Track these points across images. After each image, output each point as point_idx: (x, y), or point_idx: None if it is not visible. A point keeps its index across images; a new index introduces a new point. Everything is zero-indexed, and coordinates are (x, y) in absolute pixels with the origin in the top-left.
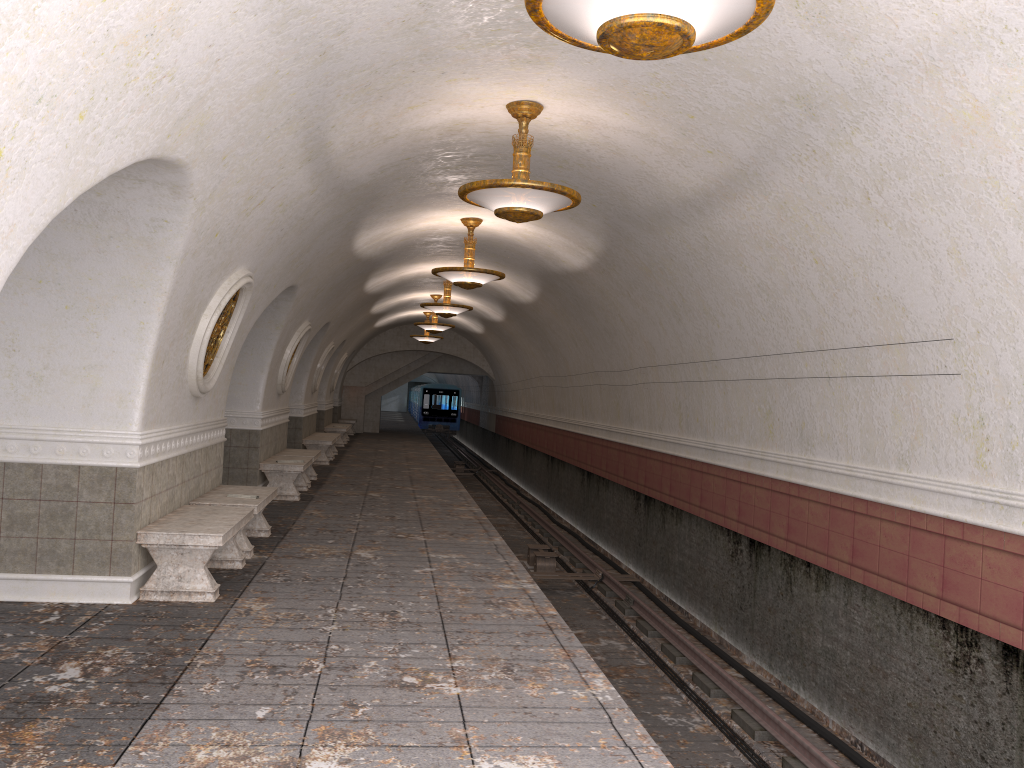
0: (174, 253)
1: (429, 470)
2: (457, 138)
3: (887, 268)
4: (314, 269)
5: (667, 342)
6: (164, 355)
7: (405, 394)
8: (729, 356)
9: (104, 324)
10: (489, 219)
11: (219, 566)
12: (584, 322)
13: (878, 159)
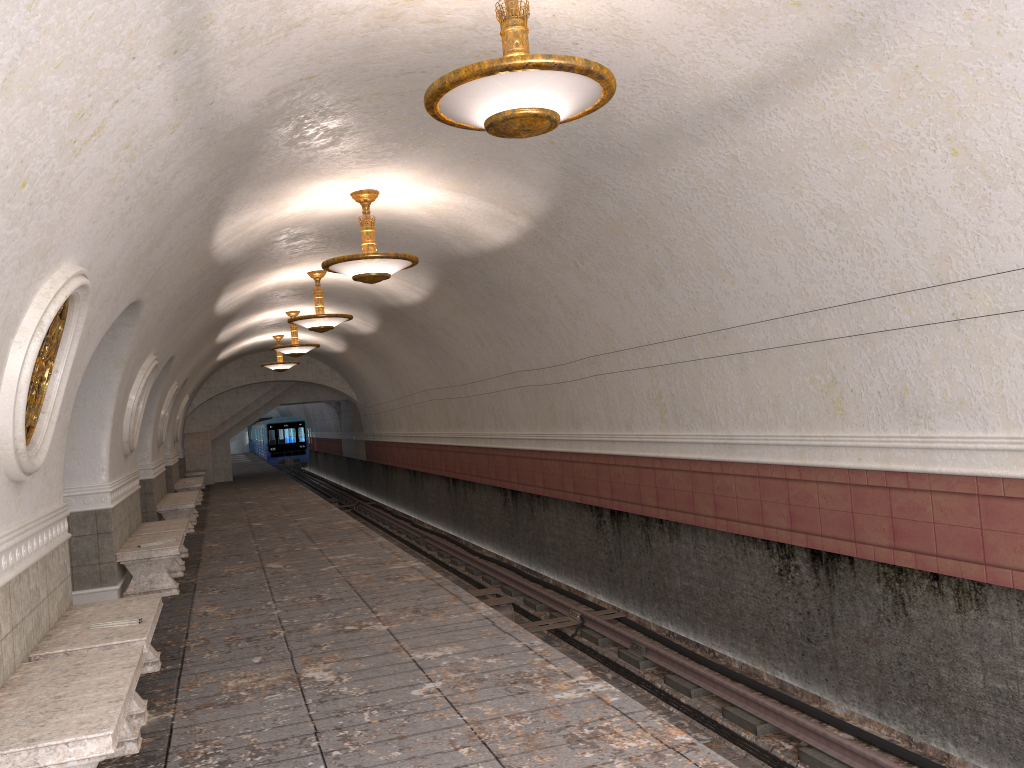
0: None
1: (321, 518)
2: (387, 35)
3: None
4: (164, 276)
5: (636, 318)
6: None
7: (245, 433)
8: (751, 320)
9: None
10: (389, 190)
11: None
12: (497, 315)
13: None
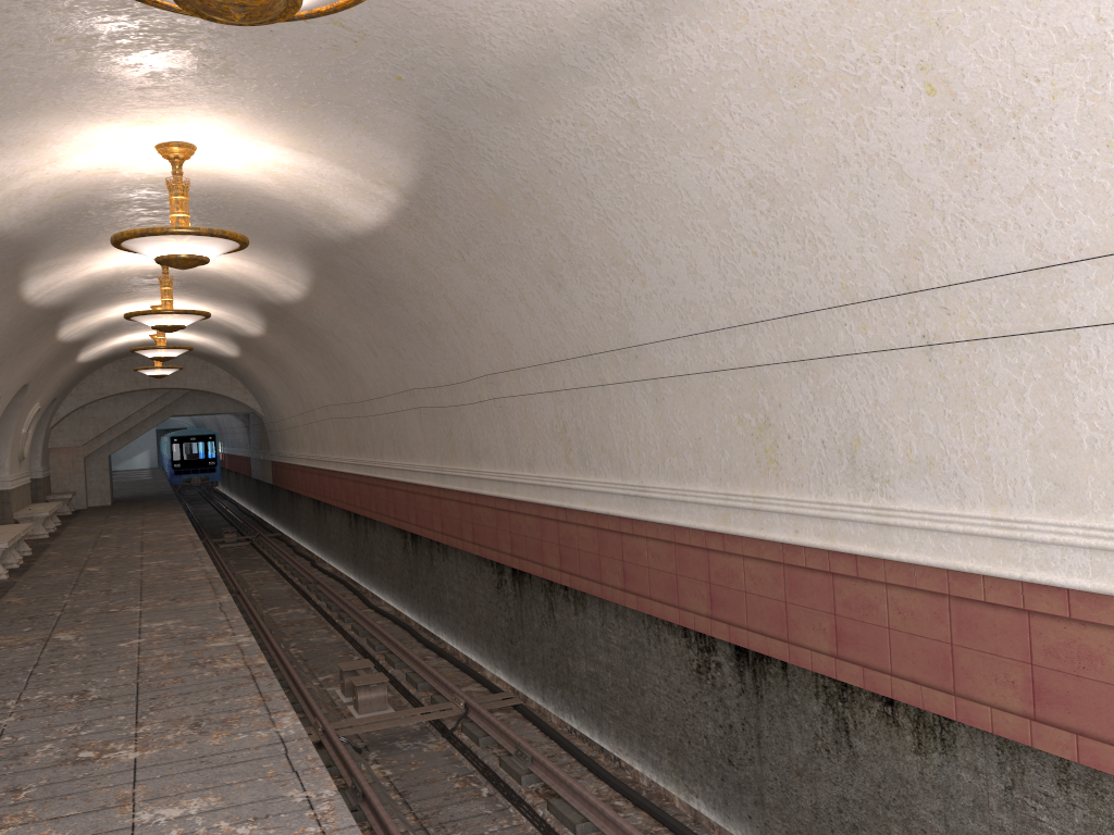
0: None
1: (174, 563)
2: None
3: None
4: None
5: (535, 328)
6: None
7: (154, 446)
8: (667, 335)
9: None
10: (208, 144)
11: None
12: (386, 318)
13: None
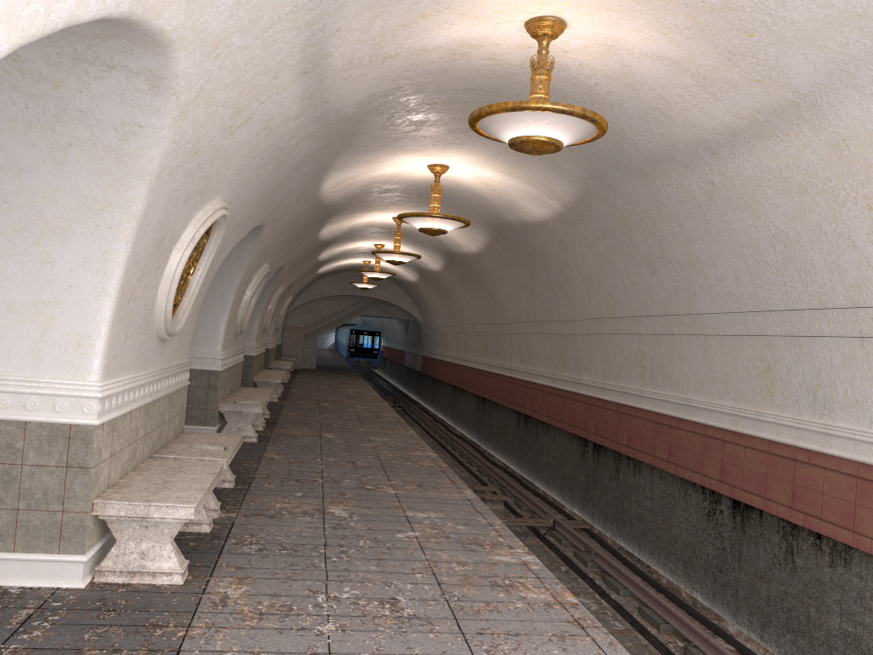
0: (148, 168)
1: (372, 409)
2: (457, 65)
3: None
4: (282, 210)
5: (633, 294)
6: (131, 292)
7: (333, 334)
8: (716, 310)
9: (60, 253)
10: (456, 166)
11: (184, 529)
12: (532, 273)
13: None
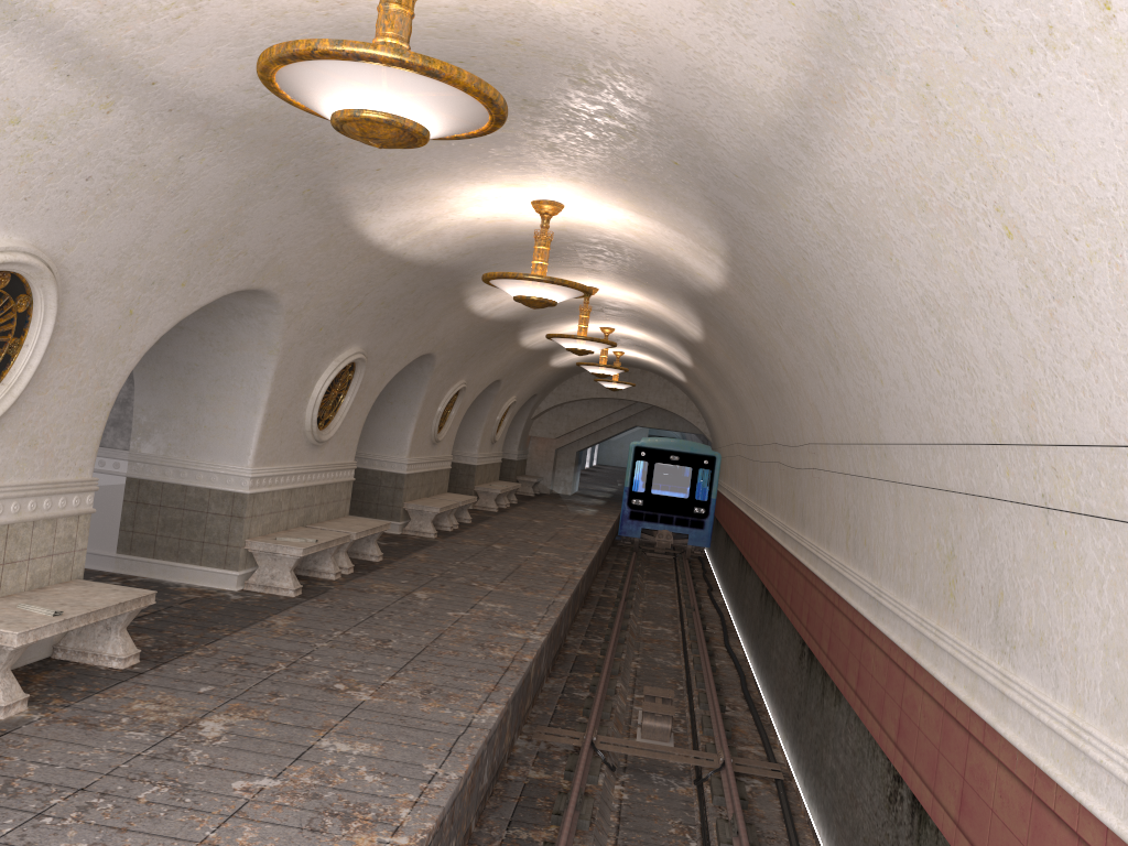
0: None
1: (559, 557)
2: (361, 14)
3: None
4: (297, 267)
5: (831, 406)
6: None
7: None
8: (900, 439)
9: None
10: (571, 203)
11: None
12: (754, 370)
13: None
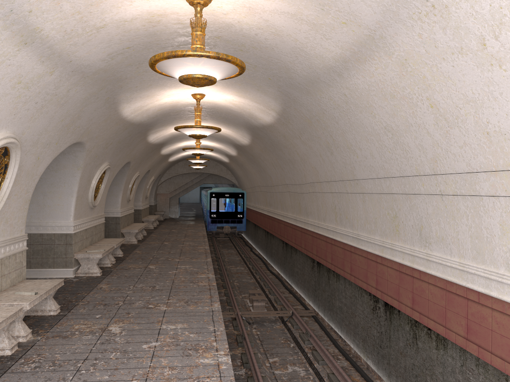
0: None
1: (195, 244)
2: (159, 29)
3: (498, 107)
4: (94, 130)
5: (325, 167)
6: None
7: (198, 193)
8: (365, 177)
9: None
10: (209, 94)
11: None
12: (277, 155)
13: (499, 2)
